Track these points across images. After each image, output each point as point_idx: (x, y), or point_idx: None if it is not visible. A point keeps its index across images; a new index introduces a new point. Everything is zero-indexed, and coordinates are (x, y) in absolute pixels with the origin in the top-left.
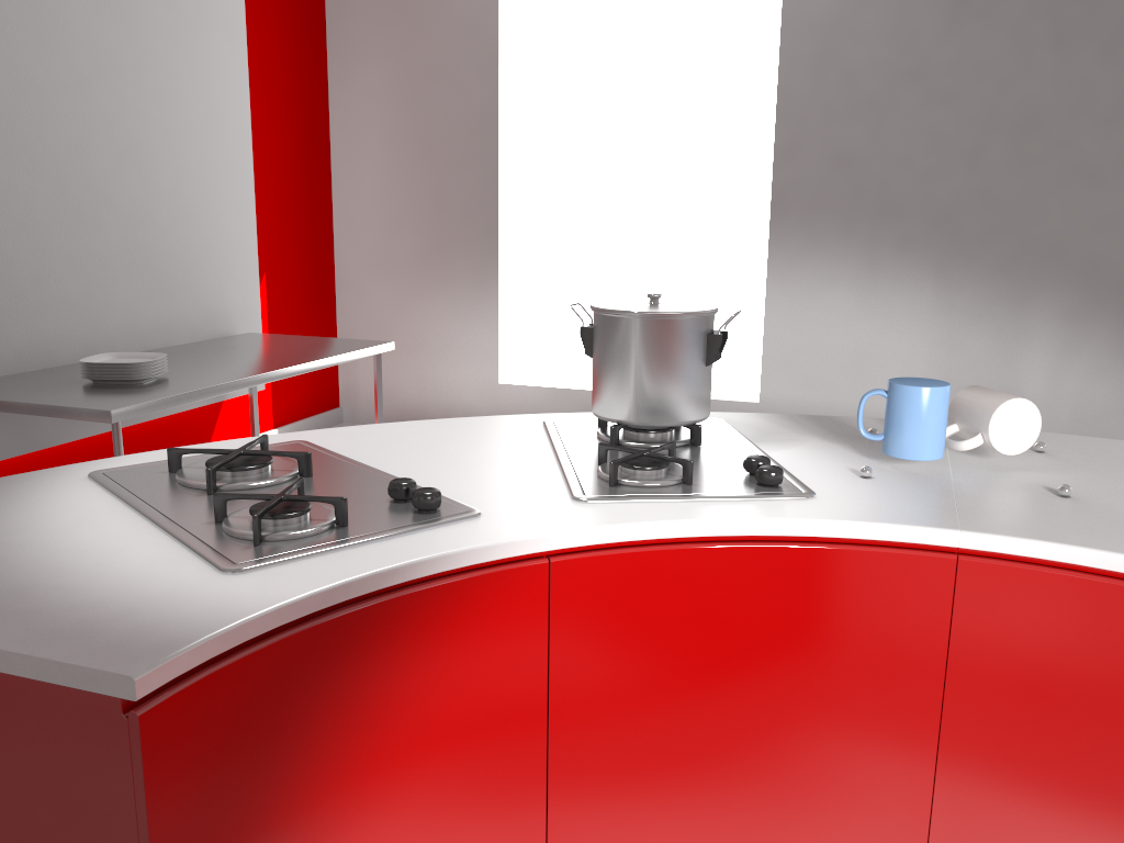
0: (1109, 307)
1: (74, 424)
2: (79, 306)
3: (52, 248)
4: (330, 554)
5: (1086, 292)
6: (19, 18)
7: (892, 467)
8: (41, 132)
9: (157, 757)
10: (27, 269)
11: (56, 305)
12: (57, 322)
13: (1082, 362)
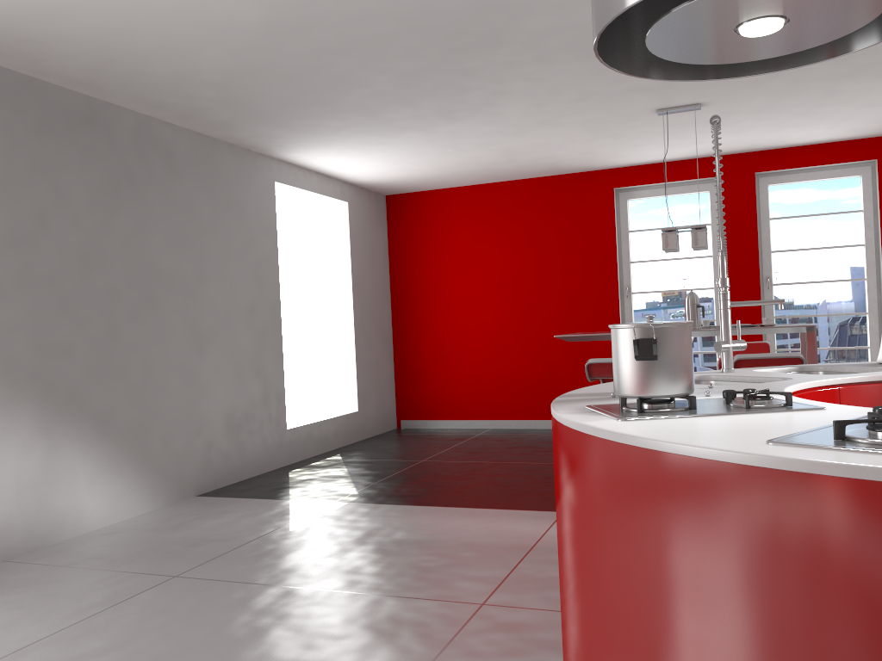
0: (26, 395)
1: None
2: None
3: None
4: None
5: (9, 385)
6: None
7: None
8: None
9: None
10: None
11: None
12: None
13: (16, 443)
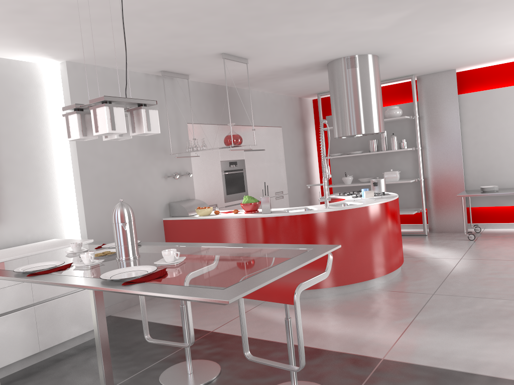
0: None
1: (509, 202)
2: (512, 175)
3: (504, 162)
4: (338, 196)
5: None
6: (498, 115)
7: (366, 198)
8: (503, 137)
9: (320, 202)
10: (497, 167)
11: (505, 175)
12: (505, 178)
13: None
